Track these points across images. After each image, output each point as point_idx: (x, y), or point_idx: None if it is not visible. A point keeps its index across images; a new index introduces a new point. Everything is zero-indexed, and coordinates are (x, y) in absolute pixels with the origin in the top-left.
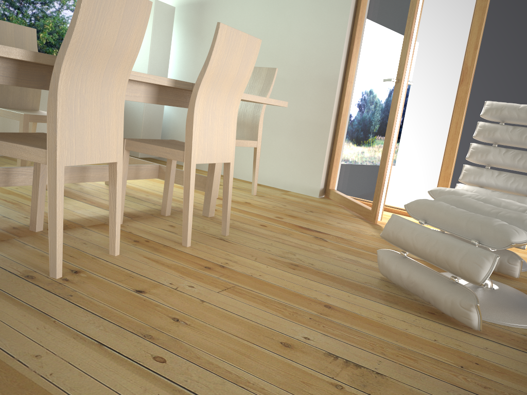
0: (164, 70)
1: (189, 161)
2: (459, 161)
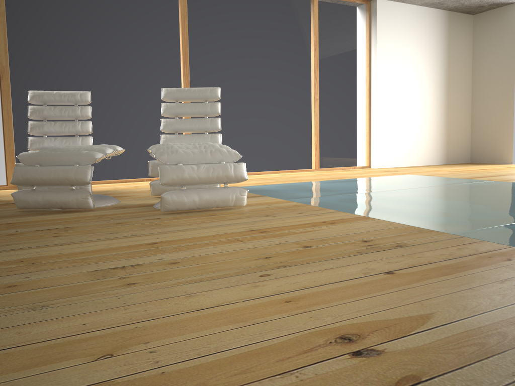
0: None
1: None
2: (18, 138)
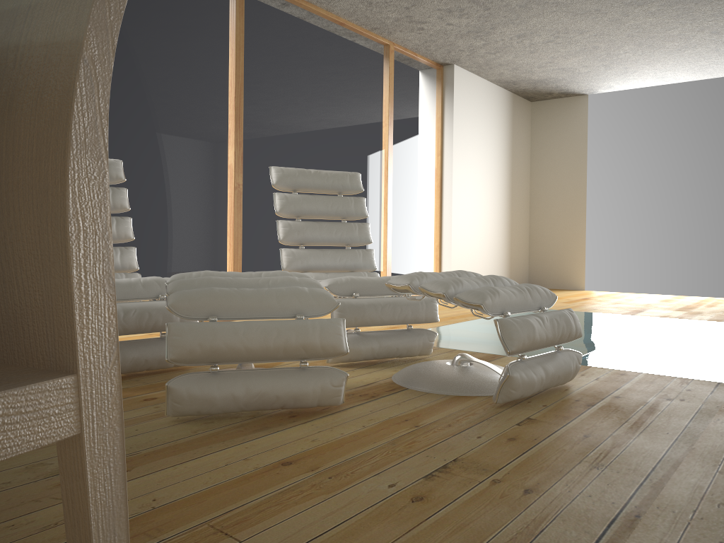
0: None
1: None
2: None
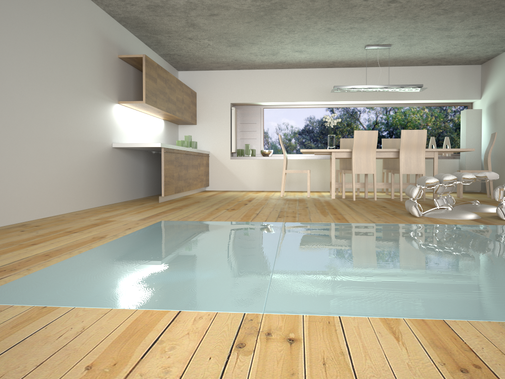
0: (478, 143)
1: (399, 173)
2: None
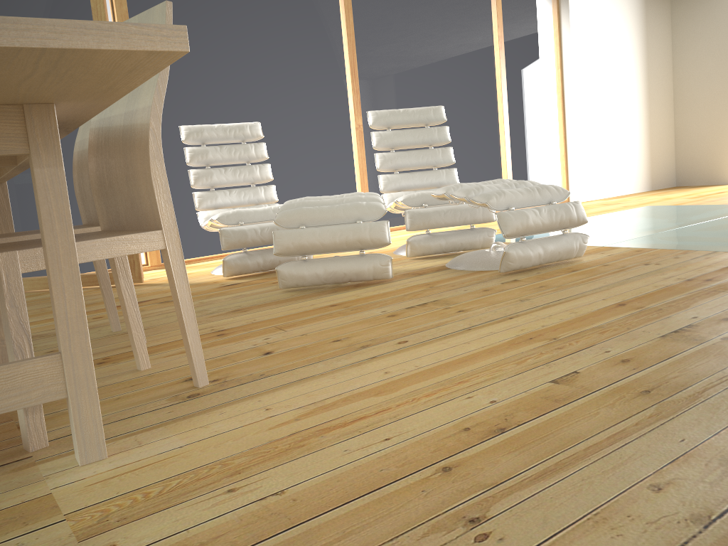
0: None
1: None
2: None
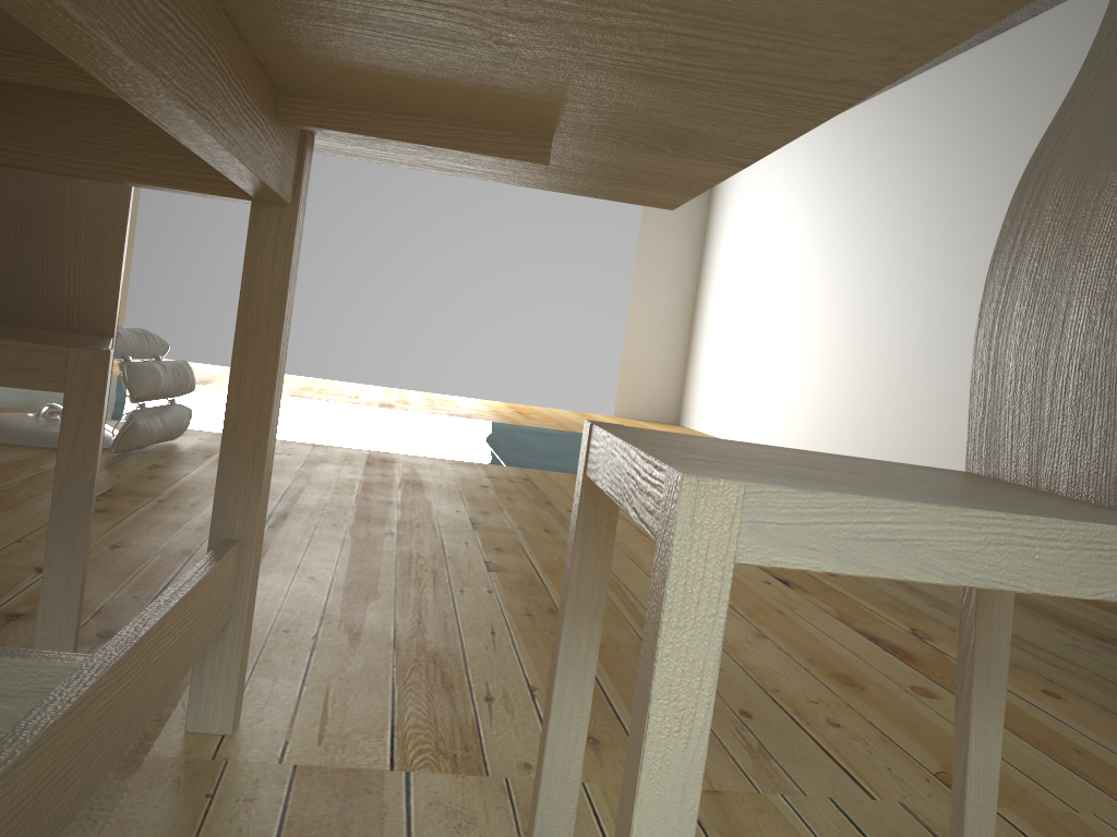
0: None
1: None
2: None
